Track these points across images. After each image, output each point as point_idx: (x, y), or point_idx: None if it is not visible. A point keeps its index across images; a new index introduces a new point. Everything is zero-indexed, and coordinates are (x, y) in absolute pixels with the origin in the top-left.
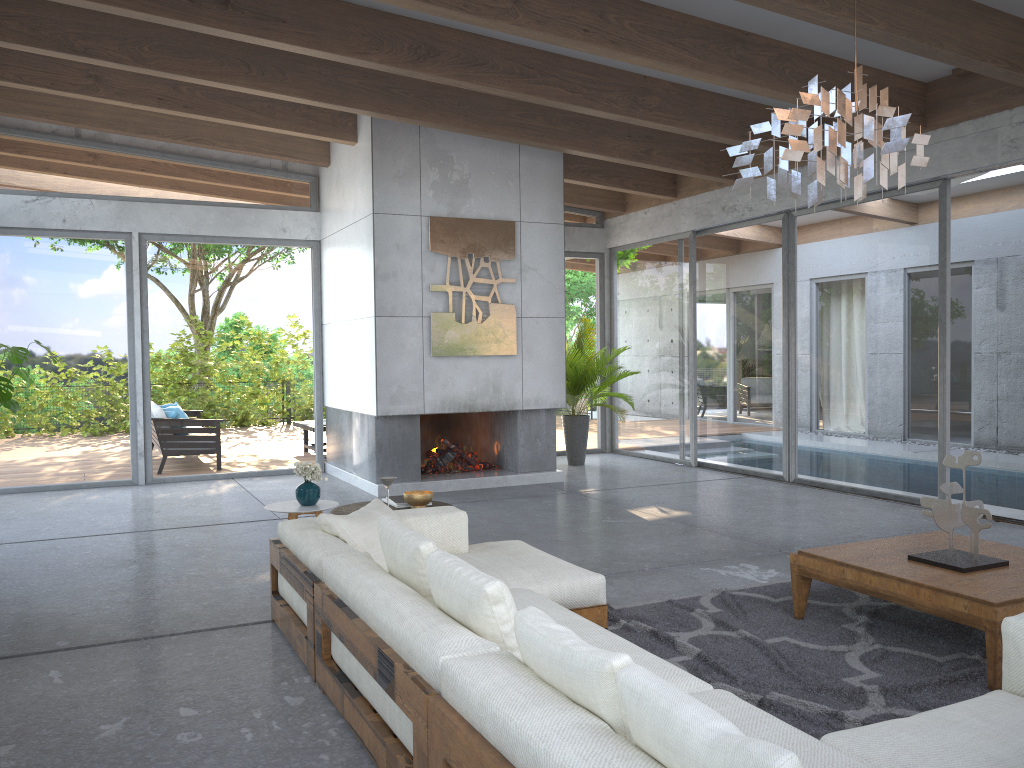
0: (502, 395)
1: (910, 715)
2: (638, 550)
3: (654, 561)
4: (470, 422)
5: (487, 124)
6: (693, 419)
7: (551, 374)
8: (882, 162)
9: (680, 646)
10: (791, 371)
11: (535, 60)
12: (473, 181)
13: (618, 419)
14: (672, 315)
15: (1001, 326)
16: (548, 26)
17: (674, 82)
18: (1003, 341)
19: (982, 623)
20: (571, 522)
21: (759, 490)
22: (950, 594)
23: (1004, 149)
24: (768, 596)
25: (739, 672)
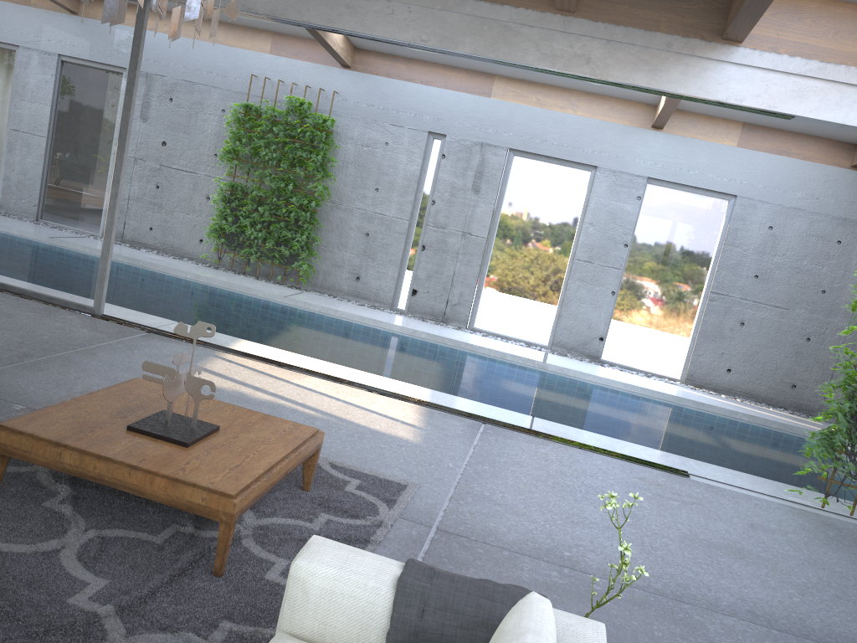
0: None
1: (156, 642)
2: None
3: None
4: None
5: None
6: None
7: None
8: None
9: None
10: None
11: None
12: None
13: None
14: None
15: (142, 135)
16: None
17: None
18: (142, 149)
19: (219, 515)
20: None
21: None
22: (187, 484)
23: None
24: None
25: None
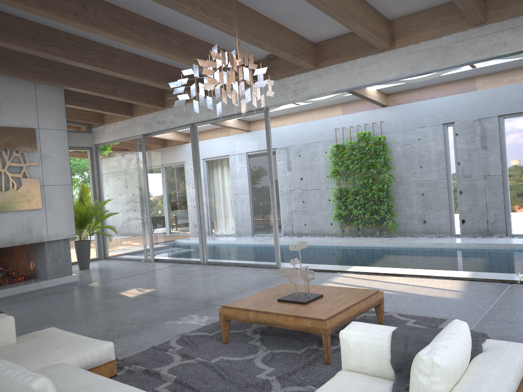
0: (34, 233)
1: (294, 390)
2: (129, 317)
3: (139, 322)
4: (13, 251)
5: (12, 69)
6: (150, 236)
7: (65, 218)
8: (253, 93)
9: (164, 376)
10: (201, 206)
11: (42, 31)
12: (5, 103)
13: (107, 240)
14: (135, 180)
15: (290, 178)
16: (50, 9)
17: (128, 51)
18: (291, 185)
19: (320, 330)
20: (85, 306)
21: (190, 270)
22: (303, 318)
23: (292, 94)
24: (207, 332)
25: (201, 385)
